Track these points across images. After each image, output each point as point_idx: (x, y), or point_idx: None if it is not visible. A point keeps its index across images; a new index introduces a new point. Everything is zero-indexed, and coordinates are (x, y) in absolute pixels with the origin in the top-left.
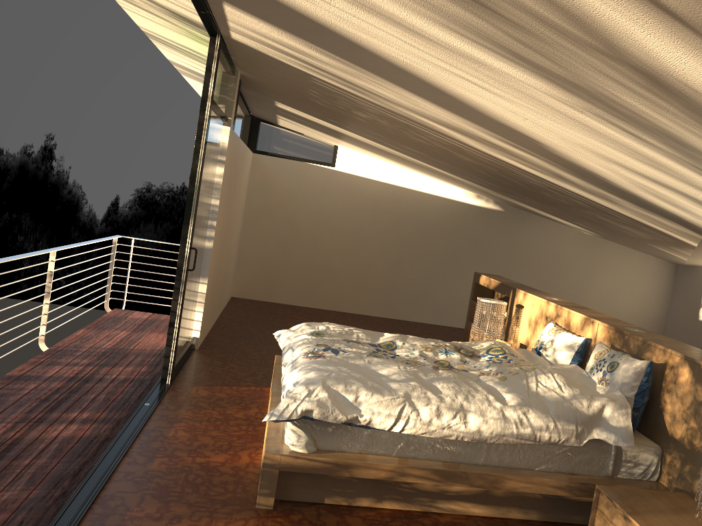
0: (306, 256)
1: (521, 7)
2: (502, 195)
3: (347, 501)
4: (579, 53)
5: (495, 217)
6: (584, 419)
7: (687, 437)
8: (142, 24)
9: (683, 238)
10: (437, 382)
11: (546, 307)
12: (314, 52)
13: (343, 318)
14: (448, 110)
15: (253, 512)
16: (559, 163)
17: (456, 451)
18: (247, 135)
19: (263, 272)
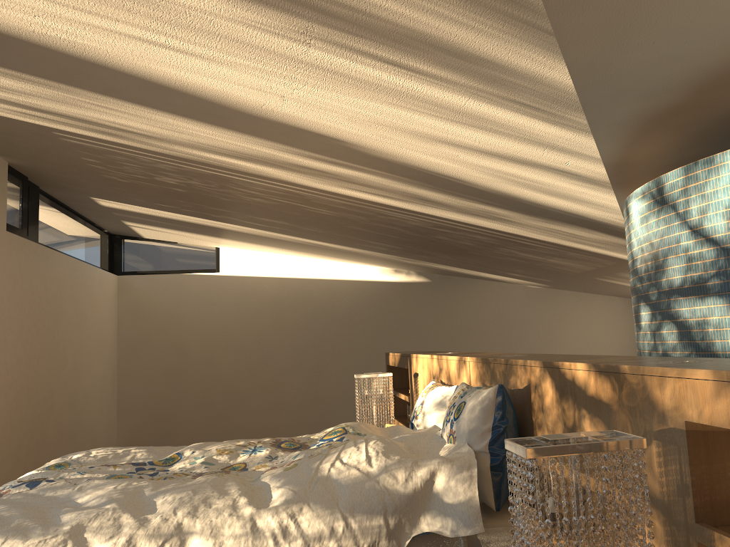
0: (203, 384)
1: None
2: (414, 259)
3: None
4: None
5: (422, 290)
6: (398, 503)
7: None
8: None
9: (618, 253)
10: (162, 496)
11: (432, 363)
12: None
13: None
14: (211, 124)
15: None
16: (397, 172)
17: None
18: (106, 256)
19: (153, 414)
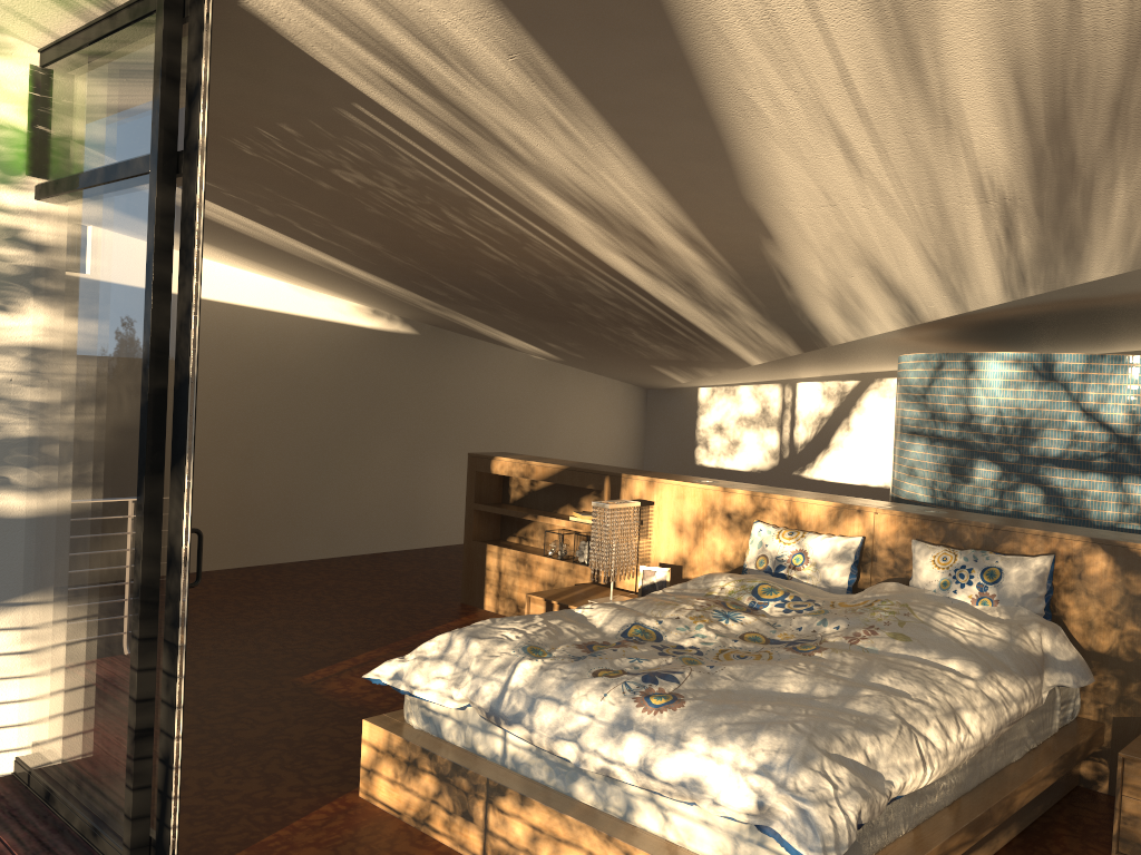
0: None
1: None
2: (449, 309)
3: None
4: None
5: (406, 346)
6: (1041, 664)
7: (1123, 646)
8: None
9: (753, 356)
10: (873, 677)
11: (724, 497)
12: (502, 62)
13: None
14: (661, 184)
15: None
16: (740, 265)
17: (958, 781)
18: None
19: None
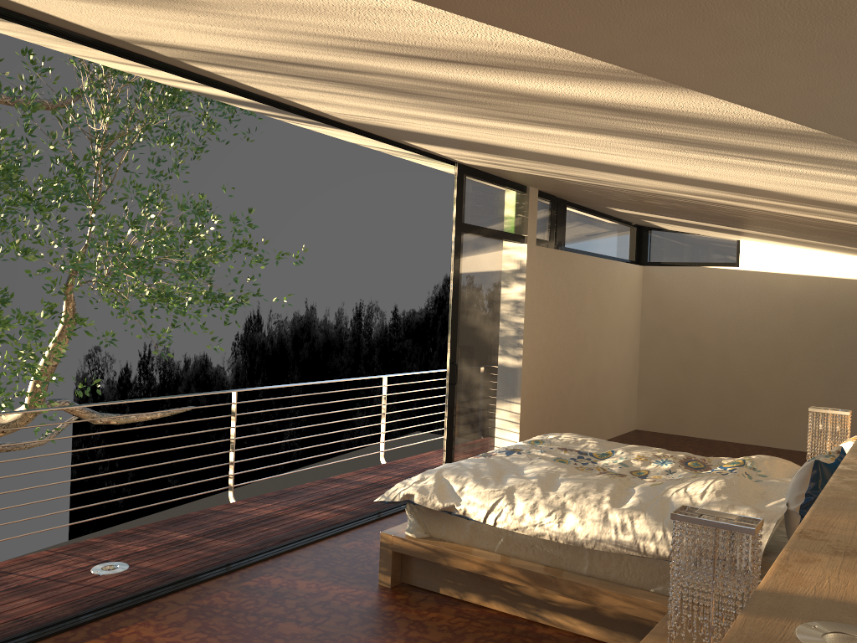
0: (715, 378)
1: (434, 89)
2: None
3: (459, 594)
4: (531, 105)
5: None
6: None
7: None
8: (439, 168)
9: None
10: (565, 481)
11: None
12: (501, 158)
13: (756, 453)
14: (656, 180)
15: (371, 586)
16: (851, 209)
17: (556, 555)
18: (633, 248)
19: (667, 399)
